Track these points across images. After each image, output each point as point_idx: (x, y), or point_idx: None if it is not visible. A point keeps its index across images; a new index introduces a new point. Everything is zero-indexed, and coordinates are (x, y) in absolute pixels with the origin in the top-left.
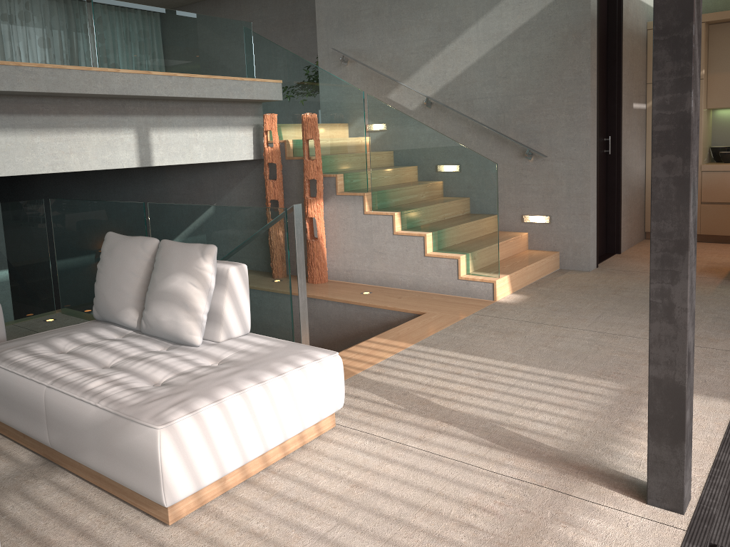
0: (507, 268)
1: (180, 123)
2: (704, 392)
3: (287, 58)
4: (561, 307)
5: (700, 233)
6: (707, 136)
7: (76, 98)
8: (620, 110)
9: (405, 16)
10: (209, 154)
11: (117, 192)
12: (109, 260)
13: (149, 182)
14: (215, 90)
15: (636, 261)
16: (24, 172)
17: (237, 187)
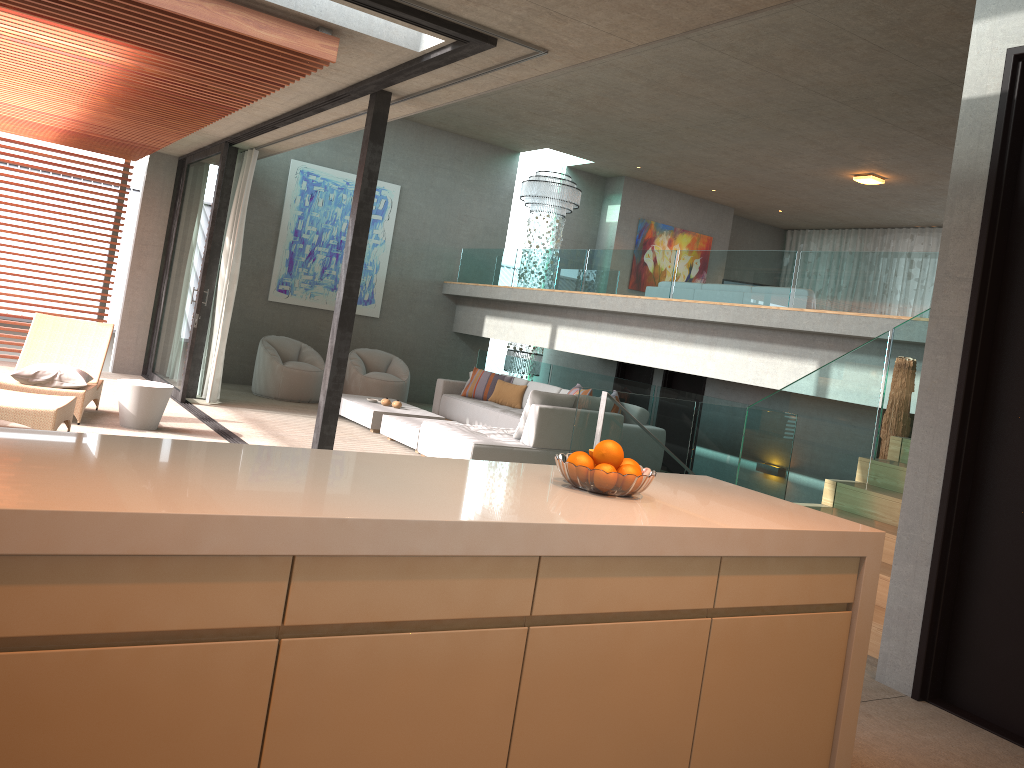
0: None
1: None
2: None
3: None
4: None
5: None
6: None
7: (781, 331)
8: None
9: None
10: None
11: None
12: None
13: None
14: (863, 327)
15: (987, 758)
16: (737, 380)
17: None
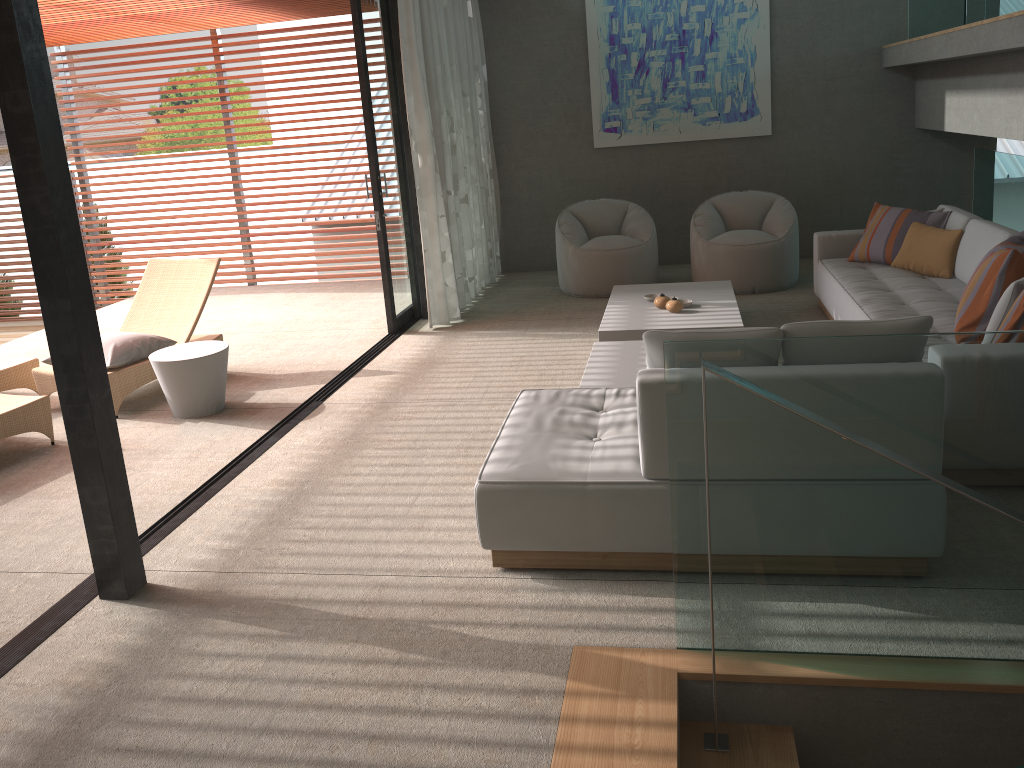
0: None
1: None
2: None
3: None
4: None
5: None
6: None
7: None
8: None
9: None
10: None
11: None
12: None
13: None
14: None
15: None
16: None
17: None
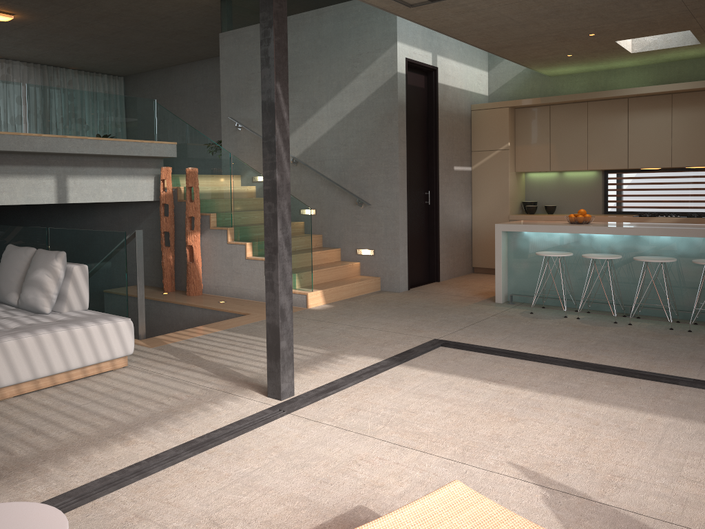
0: (326, 286)
1: (93, 172)
2: (373, 355)
3: (182, 126)
4: (348, 312)
5: None
6: (518, 193)
7: (10, 153)
8: (437, 172)
9: None
10: (116, 196)
11: (60, 224)
12: (5, 261)
13: (83, 216)
14: (119, 149)
15: (444, 286)
16: None
17: (145, 222)
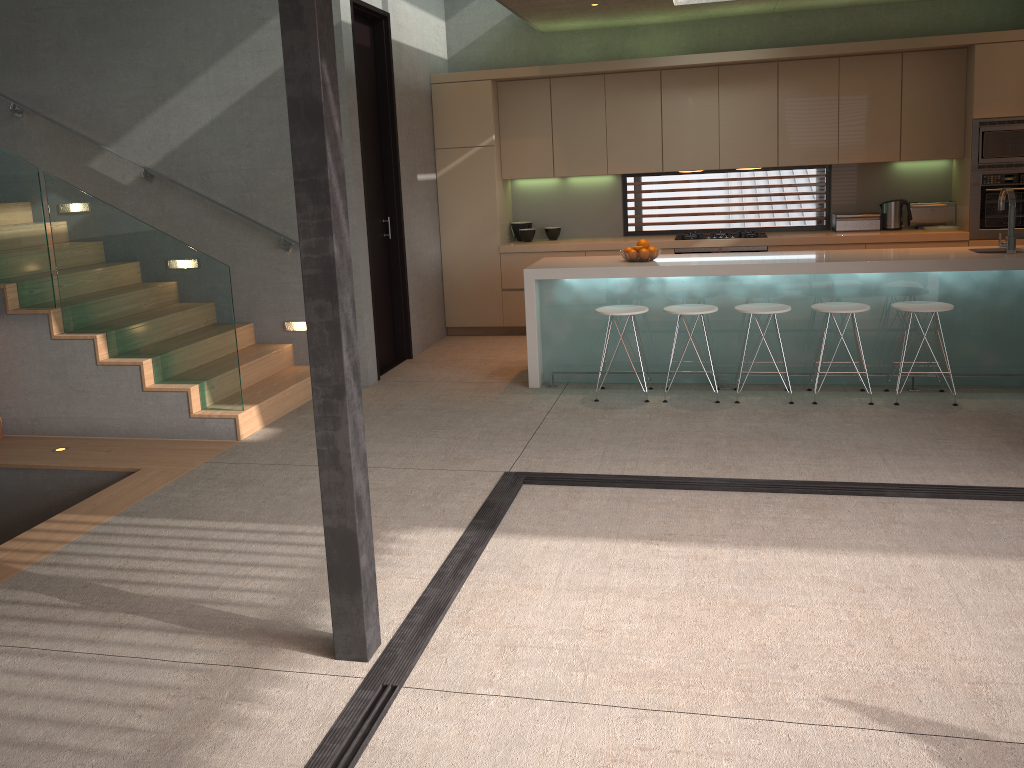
0: (258, 396)
1: None
2: (439, 523)
3: None
4: None
5: (504, 326)
6: (506, 211)
7: None
8: (399, 185)
9: (106, 55)
10: None
11: None
12: None
13: None
14: None
15: (427, 366)
16: None
17: None
